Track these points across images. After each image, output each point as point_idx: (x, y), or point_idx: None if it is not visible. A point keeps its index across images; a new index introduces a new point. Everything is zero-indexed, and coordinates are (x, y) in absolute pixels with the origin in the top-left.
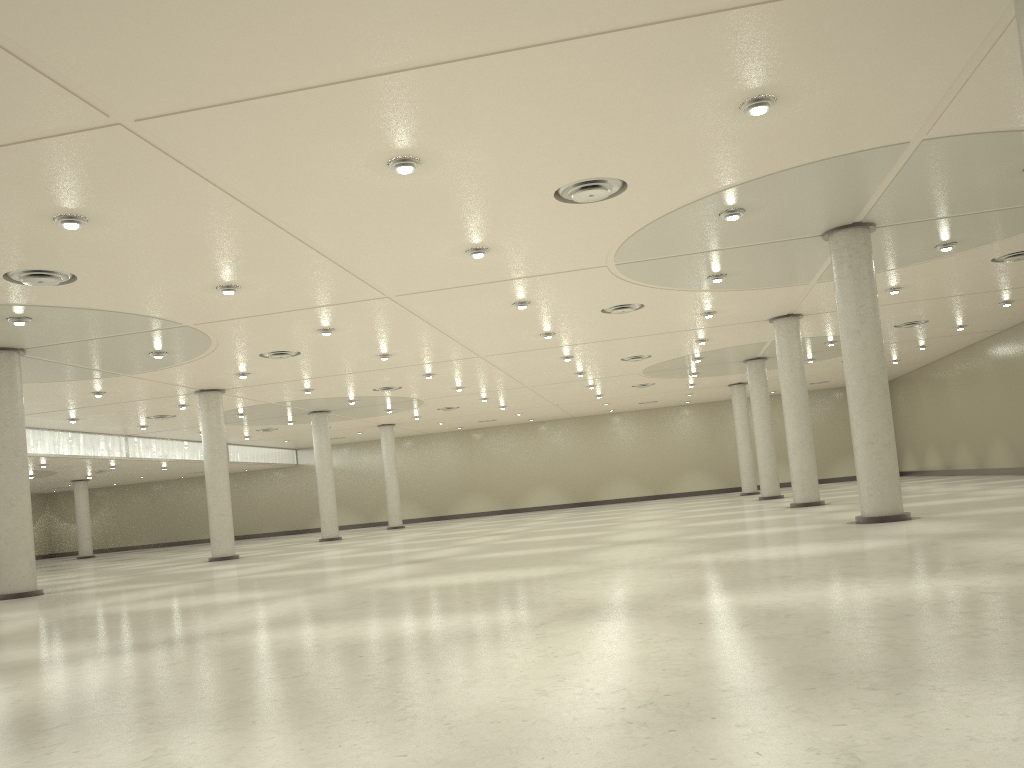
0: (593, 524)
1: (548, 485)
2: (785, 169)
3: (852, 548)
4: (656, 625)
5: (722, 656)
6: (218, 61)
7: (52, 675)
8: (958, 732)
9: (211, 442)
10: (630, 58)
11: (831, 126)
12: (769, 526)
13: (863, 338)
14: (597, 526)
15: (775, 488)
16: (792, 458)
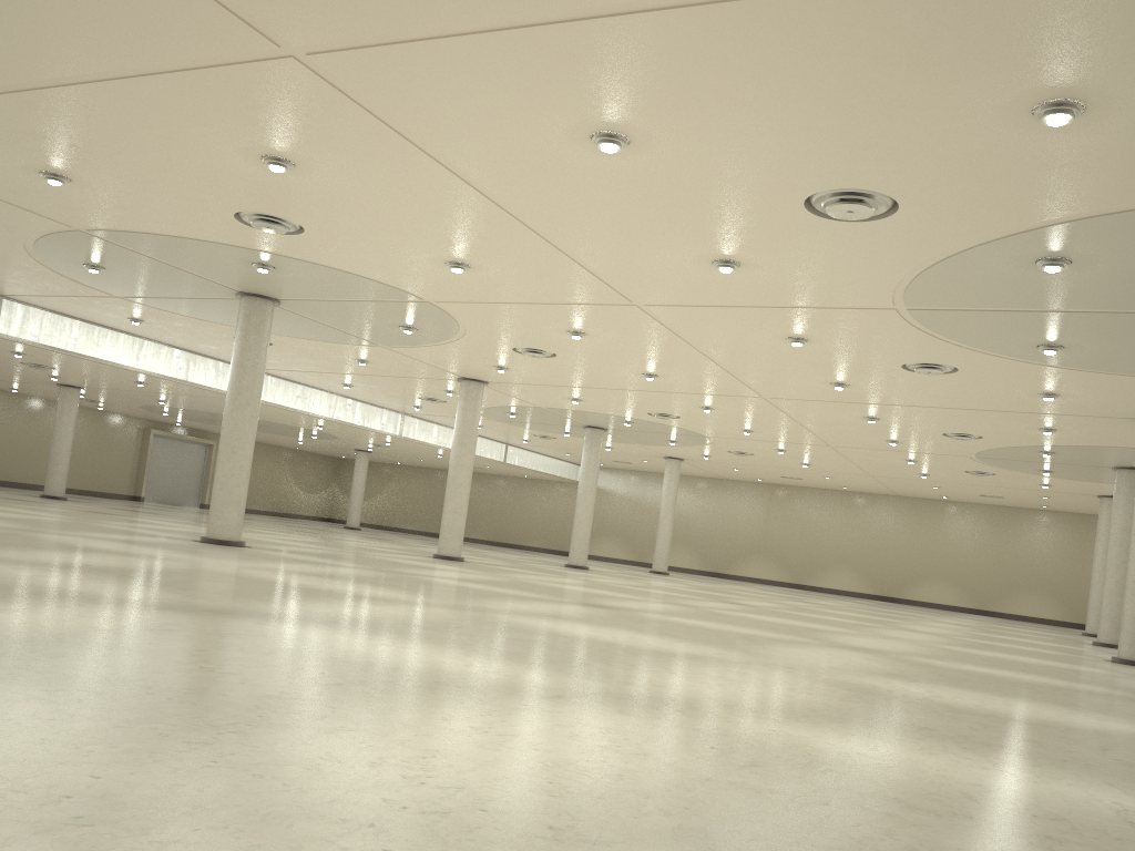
0: (853, 620)
1: (849, 567)
2: (1120, 211)
3: (1081, 723)
4: (662, 734)
5: (645, 790)
6: None
7: (64, 610)
8: None
9: (461, 434)
10: (861, 28)
11: None
12: (1038, 673)
13: None
14: (852, 623)
15: (1117, 635)
16: (1128, 600)
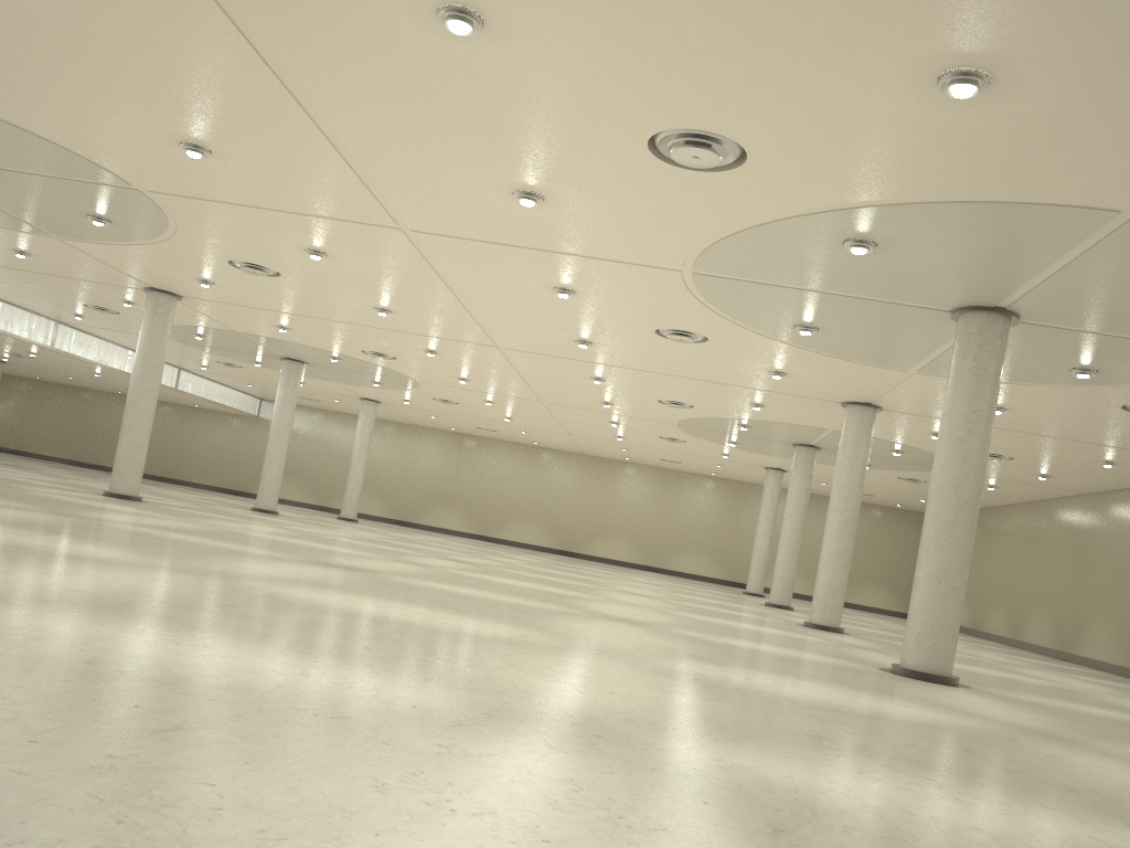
0: (572, 580)
1: (534, 521)
2: (951, 201)
3: (901, 713)
4: (634, 785)
5: None
6: None
7: None
8: None
9: (146, 354)
10: None
11: (1039, 153)
12: (783, 645)
13: (966, 450)
14: (576, 584)
15: (787, 597)
16: (822, 570)
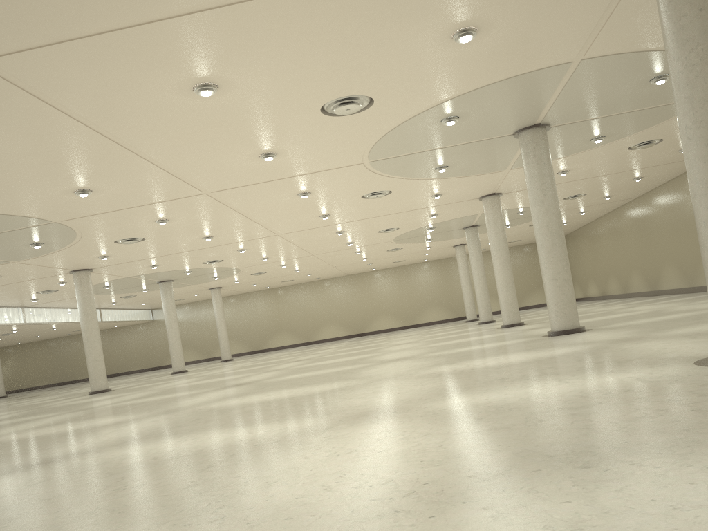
0: (365, 349)
1: (333, 323)
2: (486, 85)
3: (549, 354)
4: (413, 423)
5: (465, 446)
6: (46, 6)
7: None
8: (662, 502)
9: (84, 308)
10: None
11: (517, 50)
12: (488, 342)
13: (546, 206)
14: (368, 350)
15: (489, 315)
16: (500, 294)
